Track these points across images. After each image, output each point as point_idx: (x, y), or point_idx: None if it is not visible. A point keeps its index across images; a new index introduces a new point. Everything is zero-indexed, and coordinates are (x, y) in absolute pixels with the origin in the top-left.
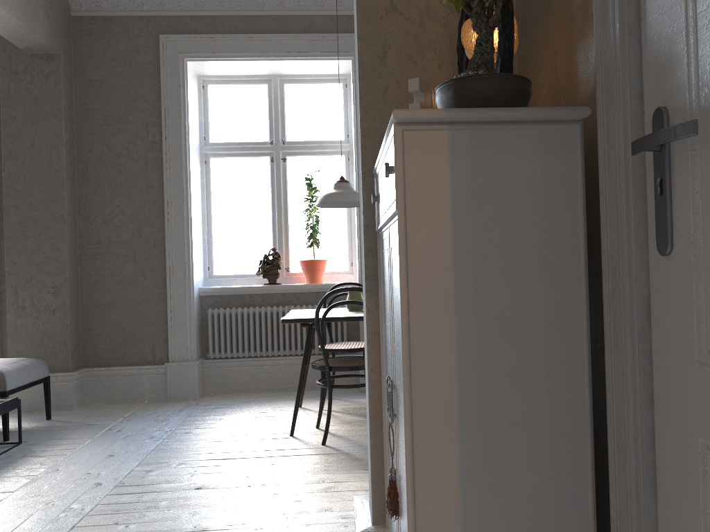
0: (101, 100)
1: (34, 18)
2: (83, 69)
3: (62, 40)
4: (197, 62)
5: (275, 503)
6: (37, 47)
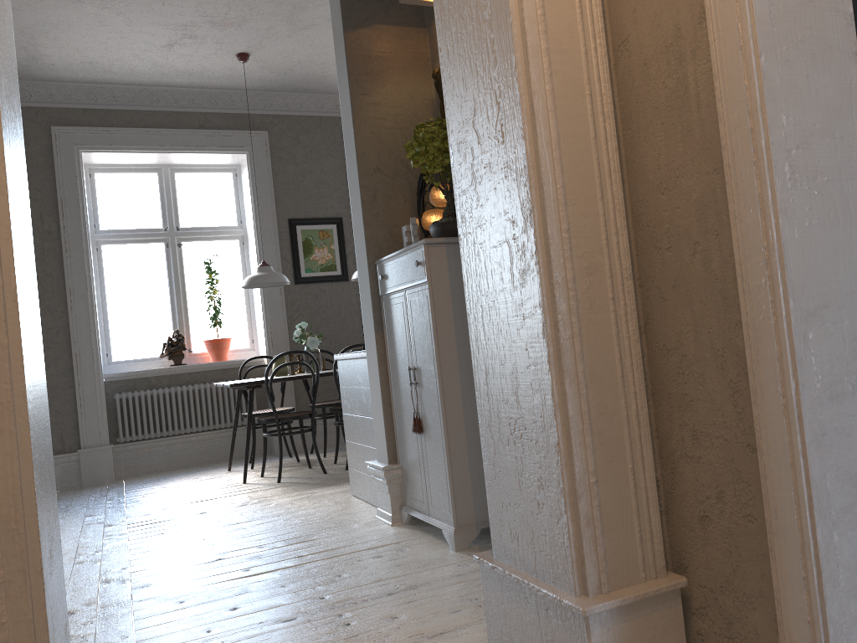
0: None
1: None
2: None
3: None
4: (91, 153)
5: (276, 507)
6: None
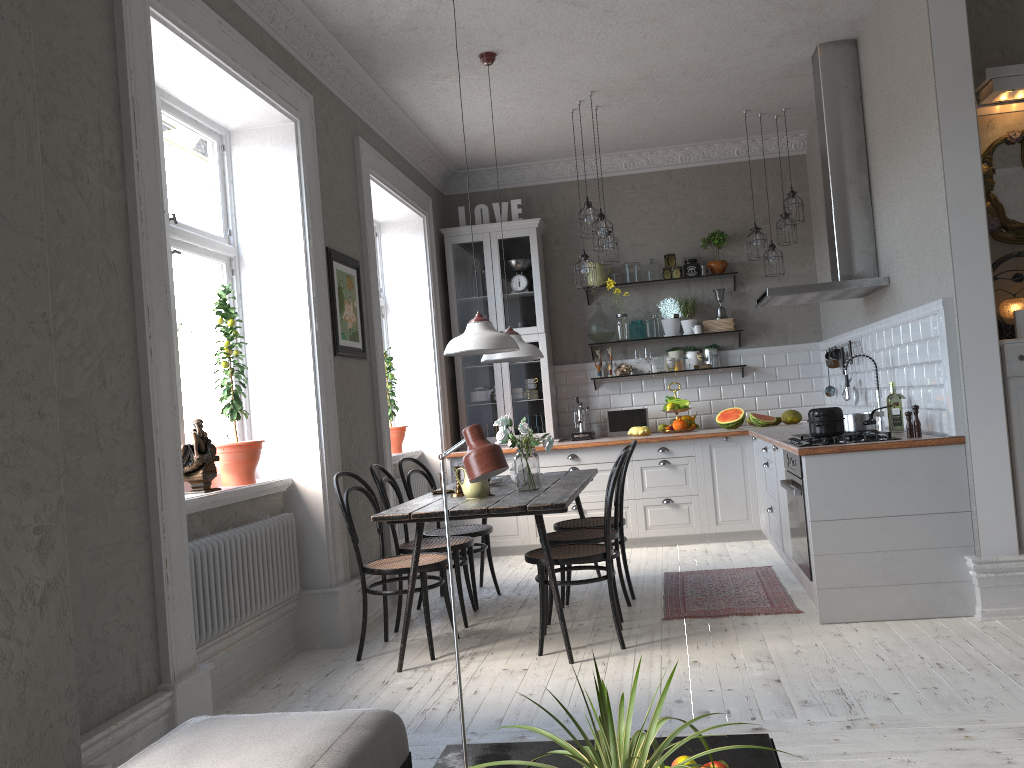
0: None
1: None
2: None
3: None
4: (151, 22)
5: (821, 651)
6: None
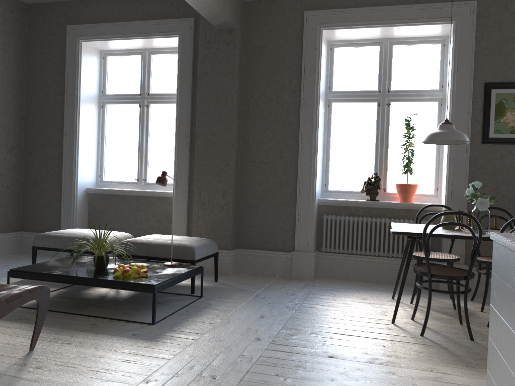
0: (261, 60)
1: (224, 3)
2: (250, 38)
3: (239, 18)
4: (329, 30)
5: (395, 382)
6: (223, 24)
